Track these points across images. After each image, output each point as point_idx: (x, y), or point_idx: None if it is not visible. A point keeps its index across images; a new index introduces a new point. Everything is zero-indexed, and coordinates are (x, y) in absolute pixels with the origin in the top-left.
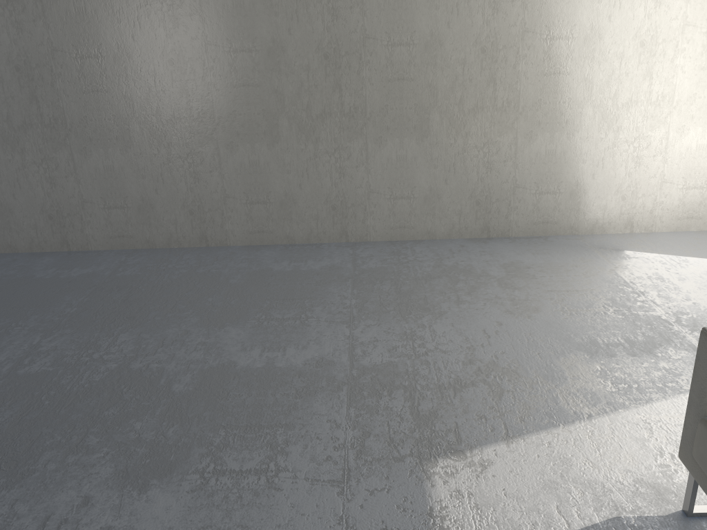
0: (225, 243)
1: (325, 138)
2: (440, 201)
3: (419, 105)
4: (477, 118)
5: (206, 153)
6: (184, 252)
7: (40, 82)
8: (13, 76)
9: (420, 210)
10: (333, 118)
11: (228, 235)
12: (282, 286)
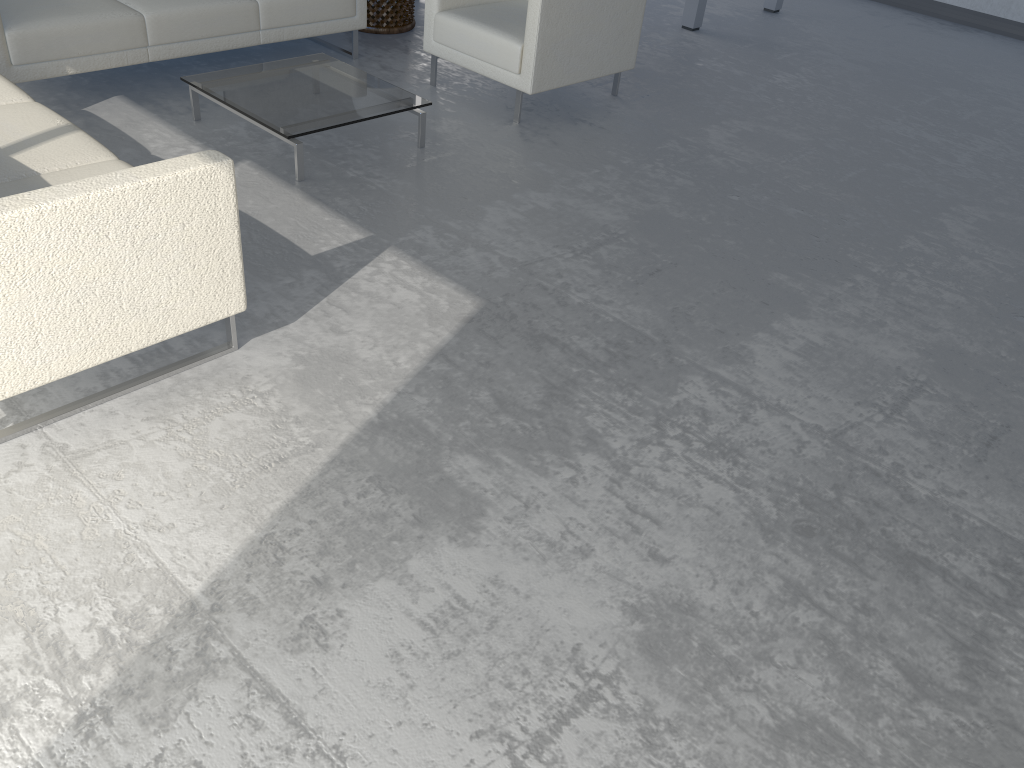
0: None
1: None
2: None
3: None
4: None
5: None
6: None
7: None
8: None
9: None
10: None
11: None
12: None
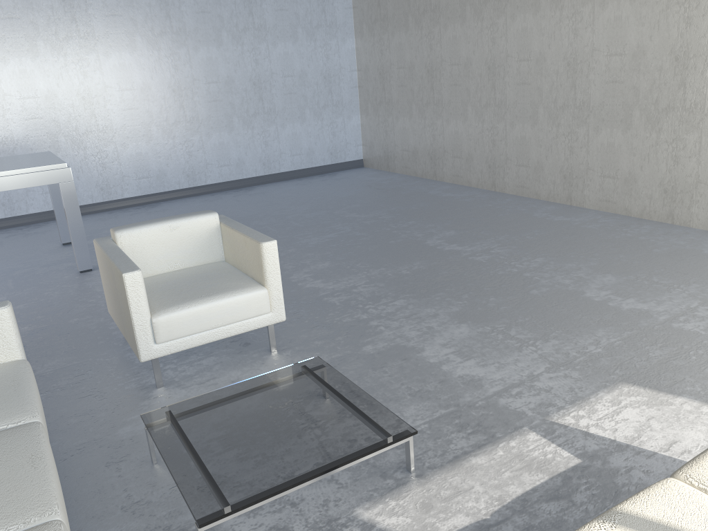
0: (688, 225)
1: None
2: None
3: None
4: None
5: (688, 140)
6: (647, 224)
7: (579, 74)
8: (564, 70)
9: None
10: None
11: (692, 217)
12: (690, 264)
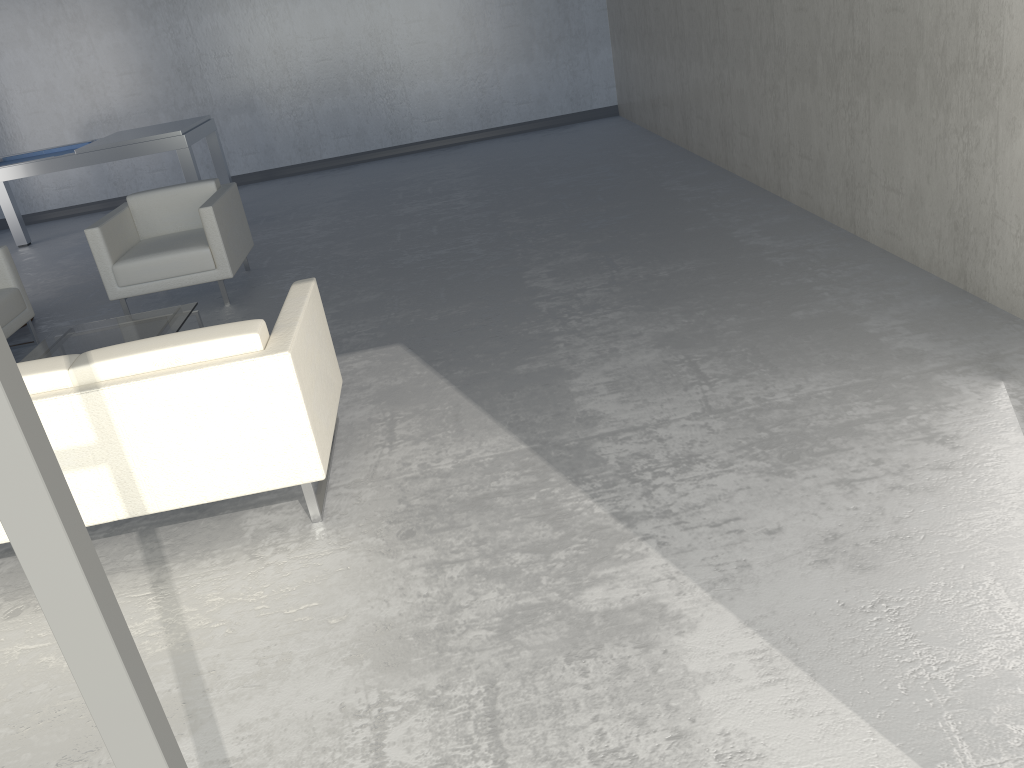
0: (789, 199)
1: (842, 86)
2: (923, 209)
3: (908, 52)
4: (958, 82)
5: (780, 88)
6: (754, 196)
7: None
8: None
9: (907, 215)
10: (848, 60)
11: (790, 189)
12: (686, 245)
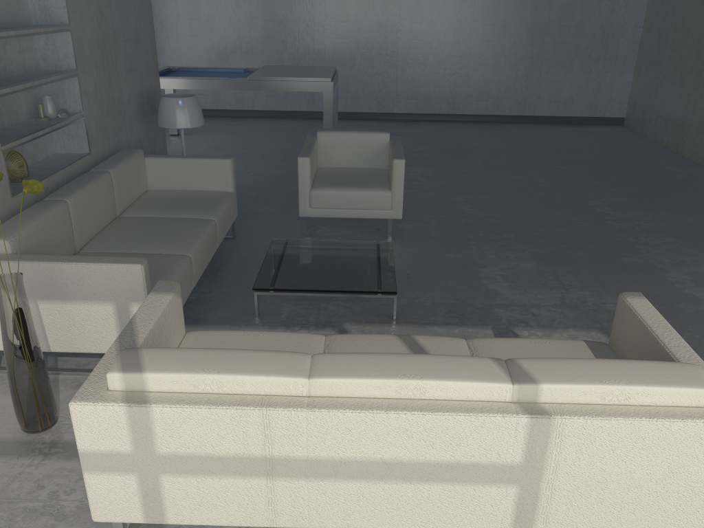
0: None
1: None
2: None
3: None
4: None
5: None
6: None
7: None
8: None
9: None
10: None
11: None
12: None
